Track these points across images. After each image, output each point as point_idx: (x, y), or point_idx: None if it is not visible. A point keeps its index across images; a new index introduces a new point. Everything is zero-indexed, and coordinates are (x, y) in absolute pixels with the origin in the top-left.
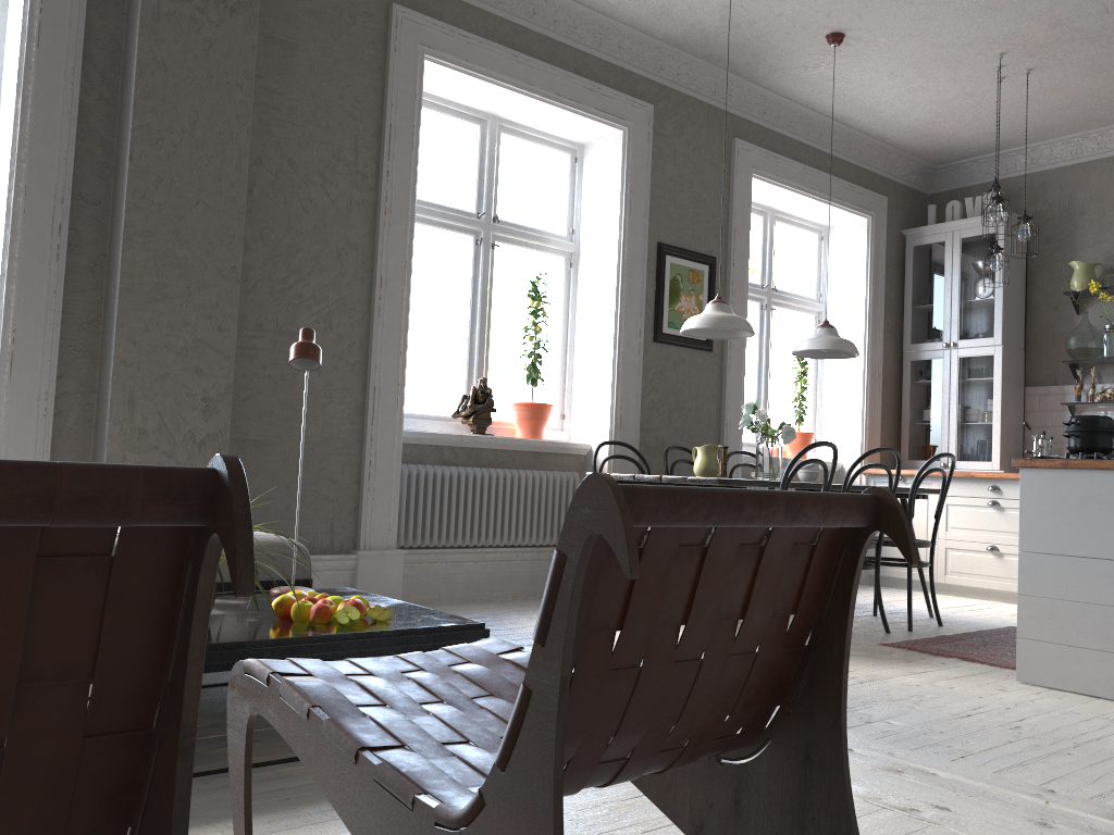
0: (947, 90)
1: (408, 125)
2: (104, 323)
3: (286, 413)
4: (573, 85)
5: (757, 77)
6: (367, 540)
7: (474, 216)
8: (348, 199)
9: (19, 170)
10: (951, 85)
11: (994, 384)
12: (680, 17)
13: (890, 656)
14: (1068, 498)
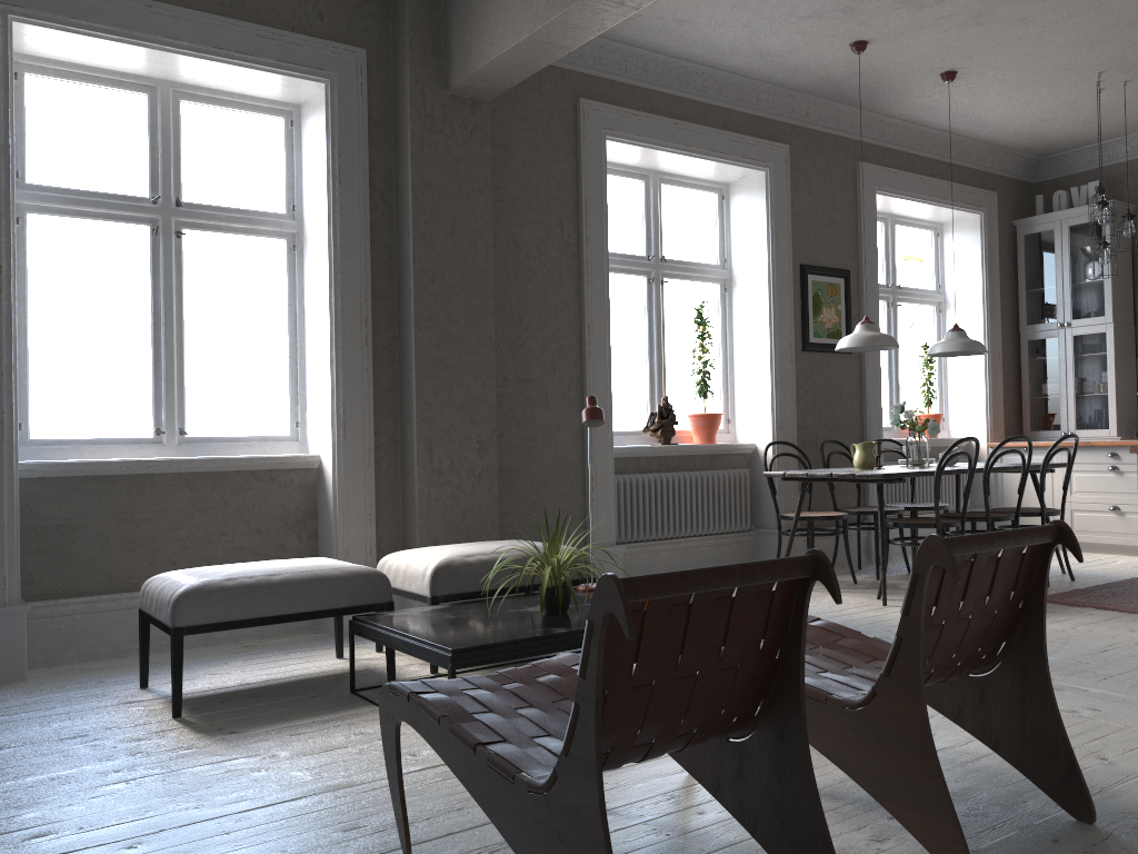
0: (1050, 102)
1: (598, 197)
2: (401, 389)
3: (528, 444)
4: (723, 140)
5: (877, 107)
6: (594, 540)
7: (645, 259)
8: (559, 265)
9: (335, 280)
10: (1054, 98)
11: (1108, 358)
12: (811, 73)
13: None
14: None
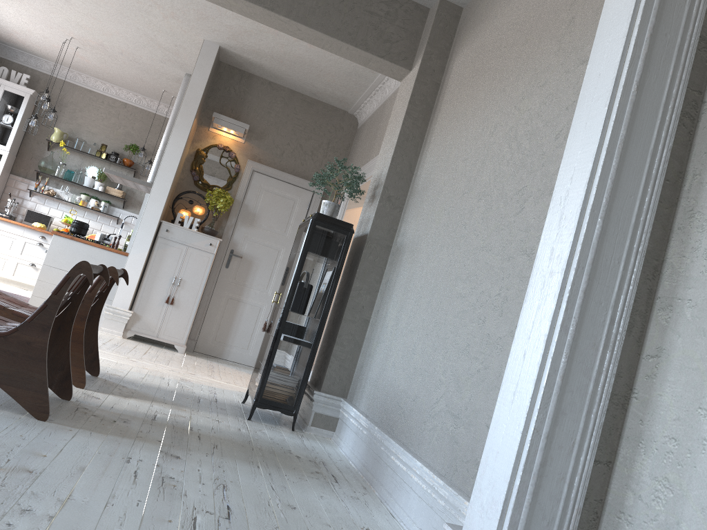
0: (36, 30)
1: None
2: None
3: None
4: None
5: None
6: None
7: None
8: None
9: None
10: (40, 30)
11: None
12: None
13: None
14: (69, 250)
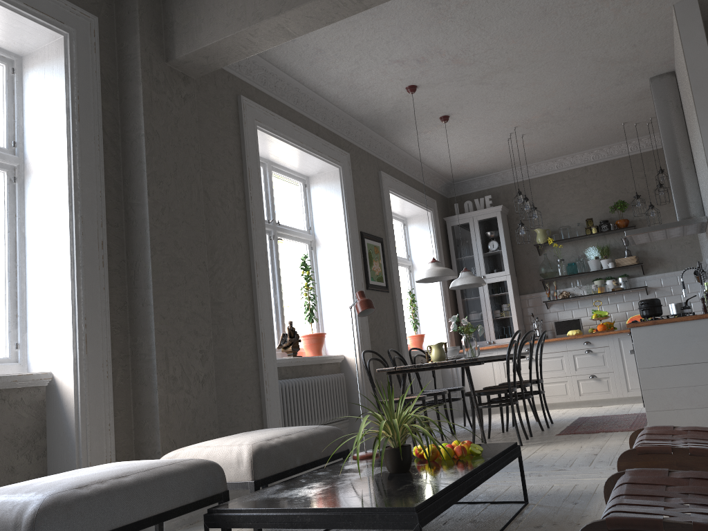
0: (480, 144)
1: (256, 168)
2: (132, 307)
3: (223, 356)
4: (318, 142)
5: (392, 137)
6: None
7: (267, 222)
8: (234, 215)
9: (76, 205)
10: (484, 142)
11: (509, 295)
12: (372, 106)
13: (574, 437)
14: (658, 338)
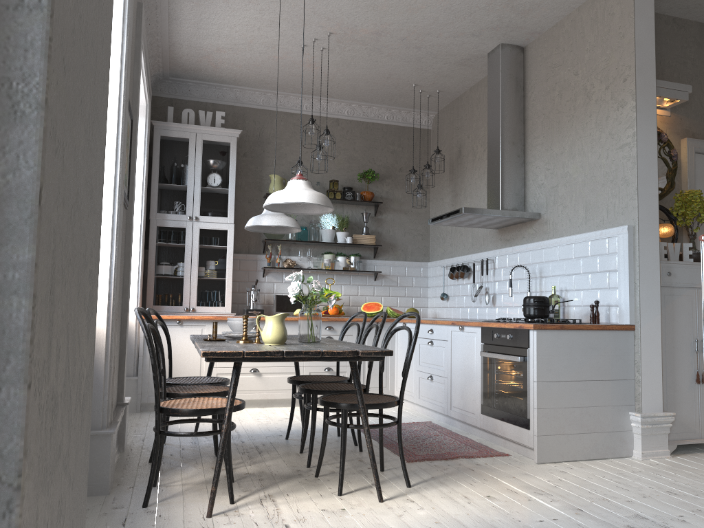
0: (267, 37)
1: None
2: None
3: None
4: None
5: None
6: None
7: None
8: None
9: None
10: (275, 35)
11: (228, 251)
12: None
13: (449, 469)
14: (562, 347)
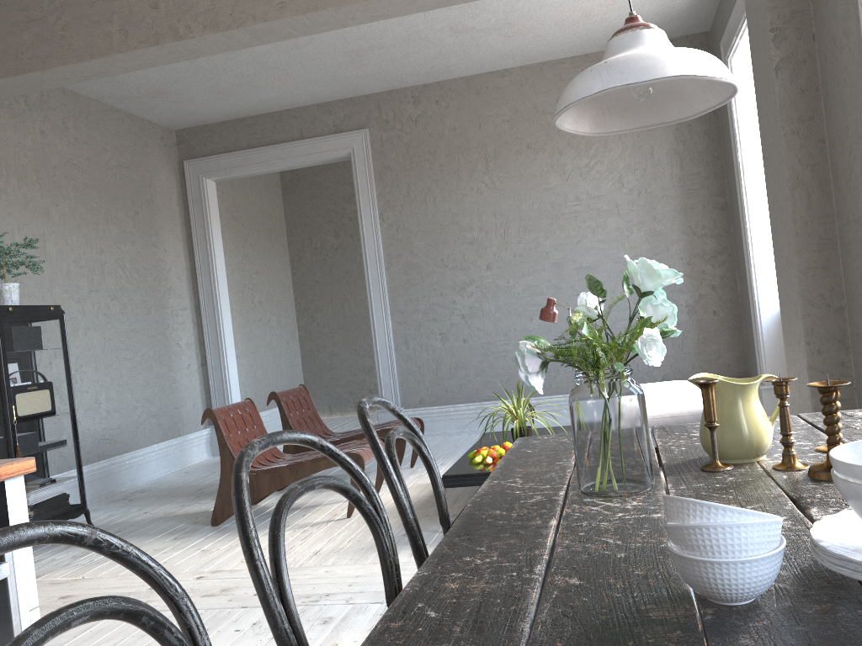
0: None
1: None
2: None
3: None
4: None
5: None
6: None
7: None
8: (857, 42)
9: None
10: None
11: None
12: None
13: None
14: None
